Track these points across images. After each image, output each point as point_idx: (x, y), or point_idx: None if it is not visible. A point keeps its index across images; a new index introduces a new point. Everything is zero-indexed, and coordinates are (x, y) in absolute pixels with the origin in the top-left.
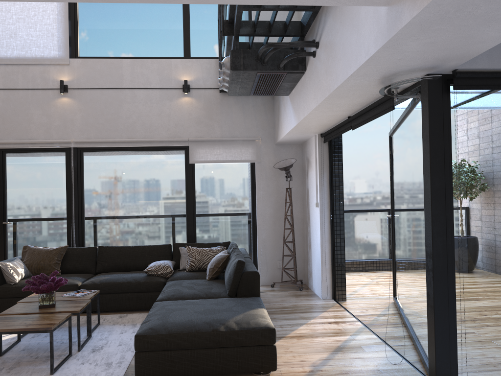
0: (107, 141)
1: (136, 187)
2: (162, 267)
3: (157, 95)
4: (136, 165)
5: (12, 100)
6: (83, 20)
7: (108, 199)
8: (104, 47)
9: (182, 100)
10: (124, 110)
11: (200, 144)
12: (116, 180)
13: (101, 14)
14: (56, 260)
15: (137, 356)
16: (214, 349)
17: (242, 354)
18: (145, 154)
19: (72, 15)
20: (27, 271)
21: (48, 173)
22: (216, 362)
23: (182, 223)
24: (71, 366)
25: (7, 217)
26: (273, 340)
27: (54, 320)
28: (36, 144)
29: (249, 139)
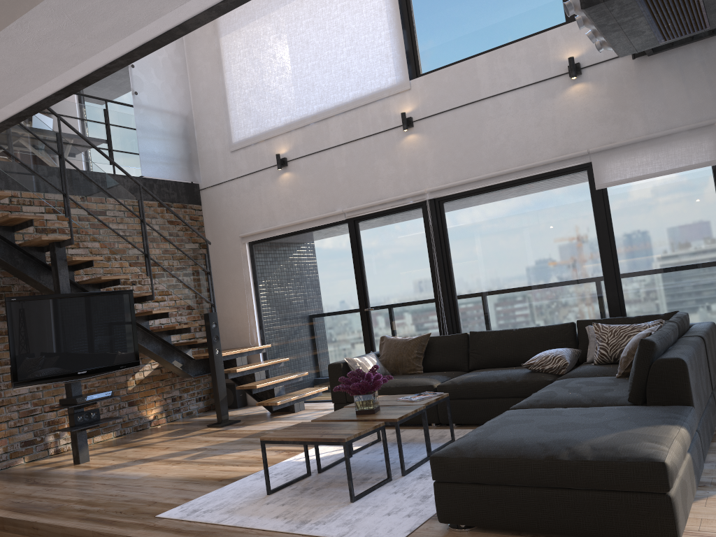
0: (469, 181)
1: (519, 241)
2: (551, 359)
3: (531, 94)
4: (515, 208)
5: (355, 155)
6: (420, 22)
7: (483, 263)
8: (450, 49)
9: (571, 90)
10: (487, 131)
11: (610, 154)
12: (490, 235)
13: (441, 5)
14: (417, 354)
15: (435, 488)
16: (552, 490)
17: (603, 504)
18: (525, 189)
19: (406, 21)
20: (381, 369)
21: (405, 239)
22: (559, 513)
23: (598, 289)
24: (379, 495)
25: (369, 302)
26: (662, 486)
27: (355, 430)
28: (387, 204)
29: (700, 125)
